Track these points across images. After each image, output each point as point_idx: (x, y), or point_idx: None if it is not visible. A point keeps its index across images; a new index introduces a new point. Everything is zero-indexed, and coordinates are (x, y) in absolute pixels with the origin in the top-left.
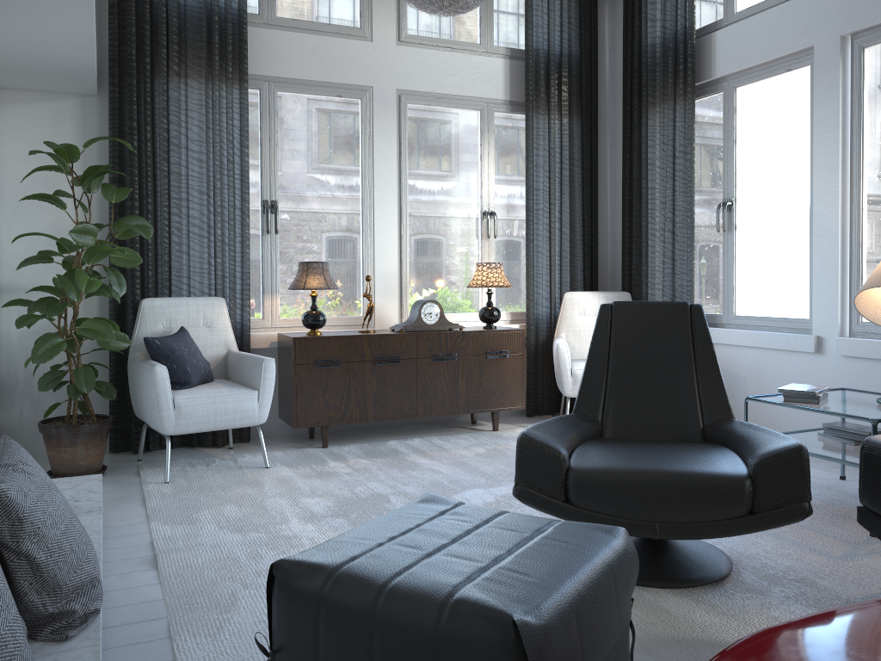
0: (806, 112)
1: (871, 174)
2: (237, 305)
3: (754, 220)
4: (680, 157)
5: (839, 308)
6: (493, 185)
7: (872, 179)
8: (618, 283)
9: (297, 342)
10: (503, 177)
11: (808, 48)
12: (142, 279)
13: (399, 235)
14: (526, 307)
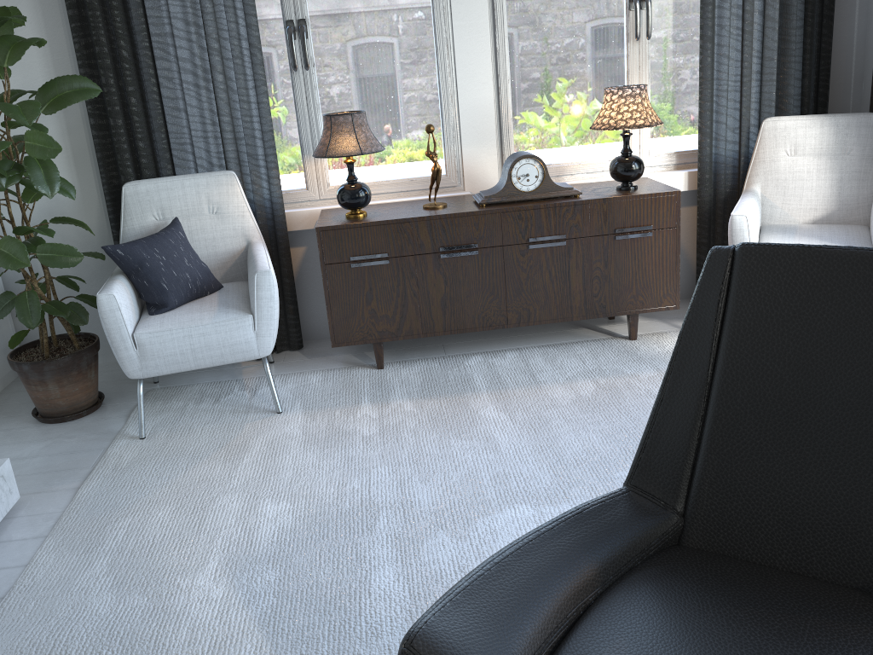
0: None
1: None
2: (263, 176)
3: None
4: None
5: None
6: None
7: None
8: (867, 92)
9: (322, 235)
10: None
11: None
12: (134, 152)
13: (494, 50)
14: (699, 146)
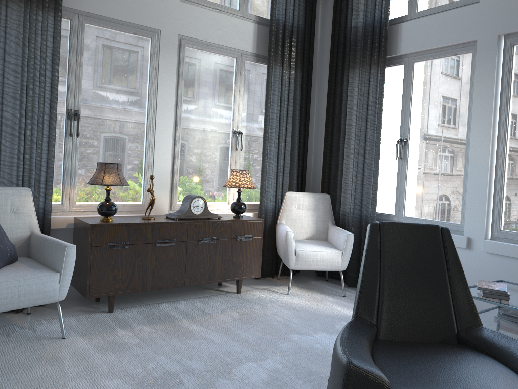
0: (466, 84)
1: (514, 131)
2: (41, 193)
3: (422, 153)
4: (372, 105)
5: (485, 219)
6: (241, 112)
7: (514, 134)
8: (316, 186)
9: (93, 228)
10: (248, 107)
11: (471, 41)
12: None
13: (173, 144)
14: (260, 201)
